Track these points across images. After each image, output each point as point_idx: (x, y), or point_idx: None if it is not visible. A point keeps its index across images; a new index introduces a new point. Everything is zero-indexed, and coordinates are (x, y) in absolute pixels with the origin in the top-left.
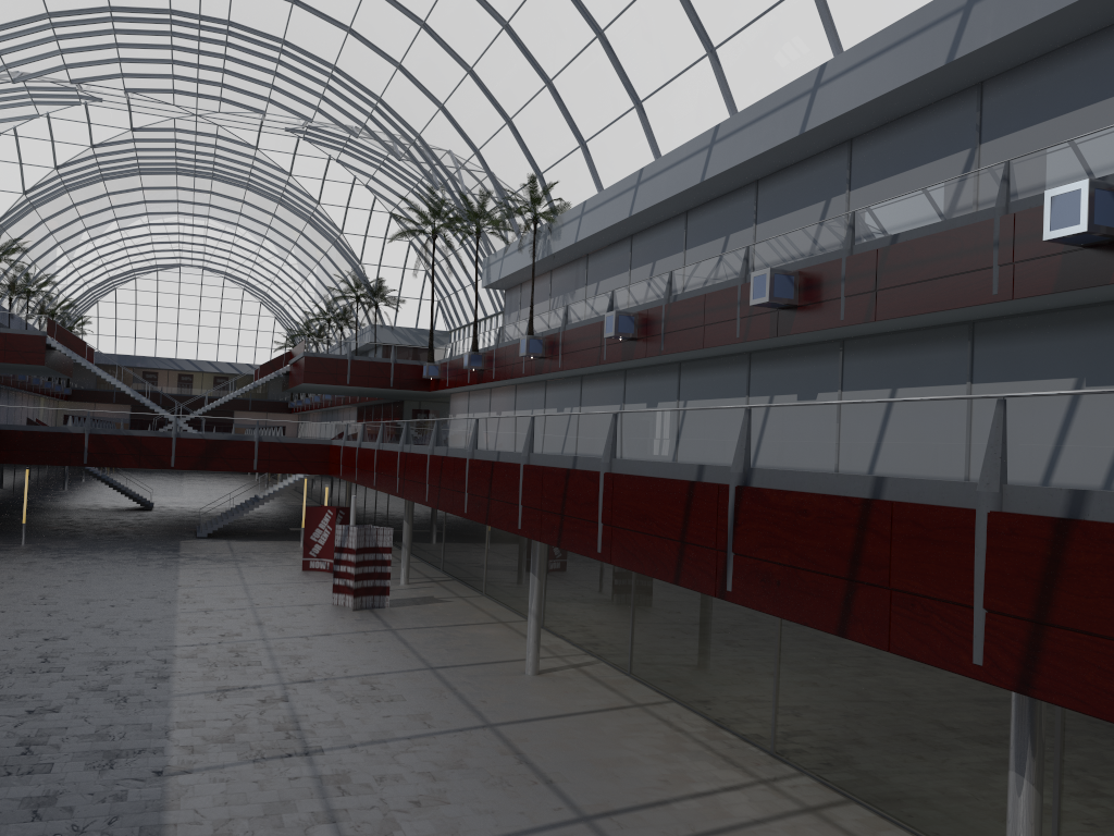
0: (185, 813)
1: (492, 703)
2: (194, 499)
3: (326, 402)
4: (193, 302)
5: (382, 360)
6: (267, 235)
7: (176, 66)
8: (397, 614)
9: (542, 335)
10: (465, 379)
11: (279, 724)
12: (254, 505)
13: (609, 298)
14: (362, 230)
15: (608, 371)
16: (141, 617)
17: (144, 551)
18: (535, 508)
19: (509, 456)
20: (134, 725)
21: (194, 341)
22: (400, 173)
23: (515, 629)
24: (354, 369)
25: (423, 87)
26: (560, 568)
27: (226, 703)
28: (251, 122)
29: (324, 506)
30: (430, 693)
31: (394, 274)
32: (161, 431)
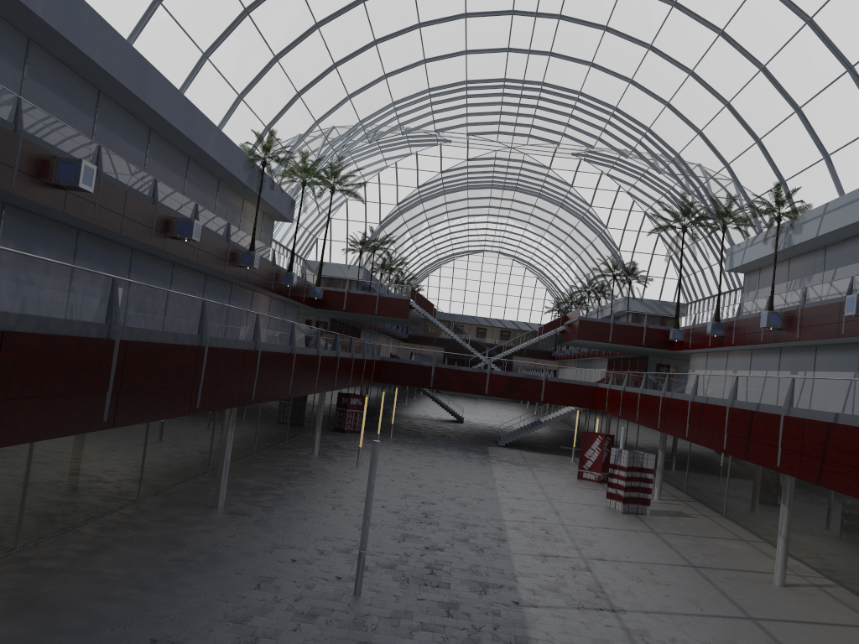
0: (540, 633)
1: (749, 602)
2: (488, 417)
3: (583, 353)
4: (490, 276)
5: (636, 325)
6: (548, 229)
7: (502, 116)
8: (656, 521)
9: (780, 311)
10: (706, 342)
11: (588, 586)
12: (538, 426)
13: (849, 283)
14: (622, 225)
15: (843, 343)
16: (477, 497)
17: (465, 451)
18: (795, 451)
19: (768, 408)
20: (492, 568)
21: (488, 304)
22: (656, 182)
23: (756, 548)
24: (614, 331)
25: (685, 118)
26: (800, 503)
27: (548, 565)
28: (548, 150)
29: (595, 432)
30: (696, 585)
31: (644, 259)
32: (480, 368)
